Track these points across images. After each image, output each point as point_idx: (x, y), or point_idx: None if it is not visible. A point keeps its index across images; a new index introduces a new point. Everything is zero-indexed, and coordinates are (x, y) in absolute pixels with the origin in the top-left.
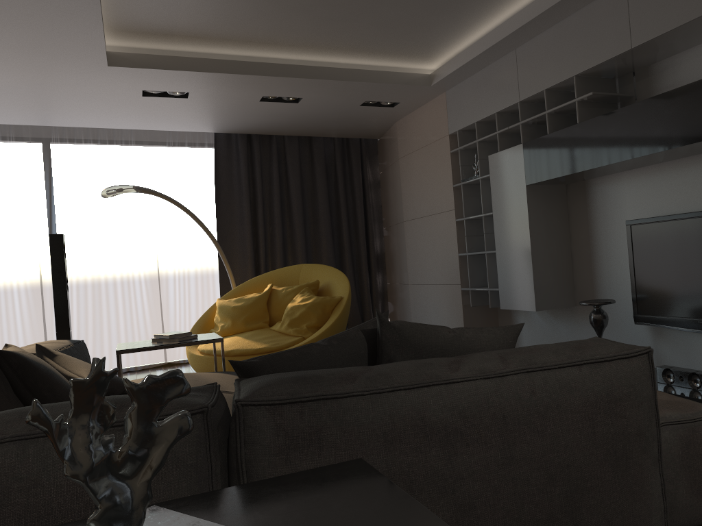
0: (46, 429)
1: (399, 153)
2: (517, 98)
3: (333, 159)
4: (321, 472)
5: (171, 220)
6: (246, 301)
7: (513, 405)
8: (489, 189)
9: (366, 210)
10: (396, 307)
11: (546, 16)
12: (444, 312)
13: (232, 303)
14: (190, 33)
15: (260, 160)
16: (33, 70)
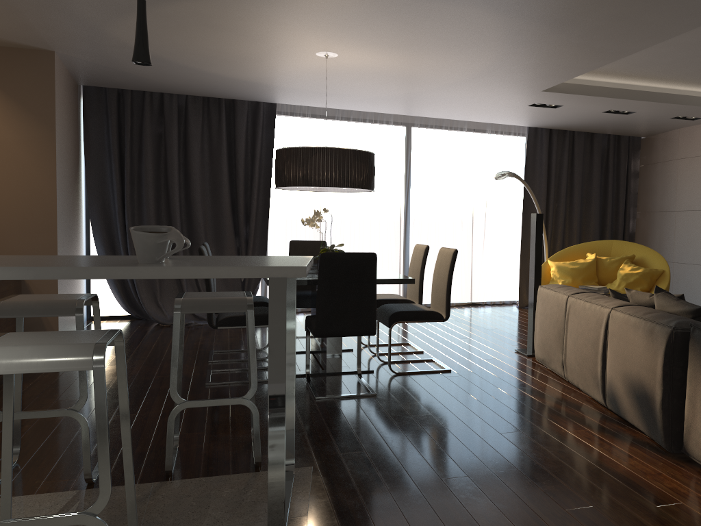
0: None
1: (678, 154)
2: None
3: (605, 152)
4: None
5: (485, 193)
6: (580, 265)
7: None
8: None
9: (626, 196)
10: None
11: None
12: None
13: (568, 265)
14: (604, 71)
15: (556, 150)
16: (489, 91)
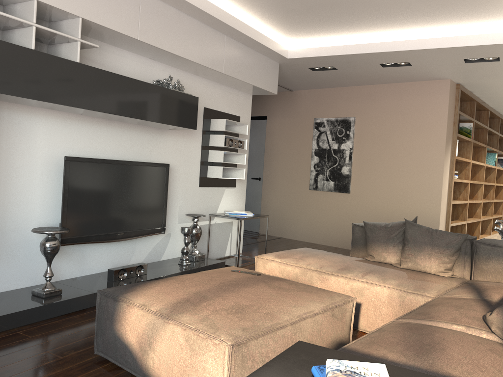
0: None
1: None
2: None
3: None
4: None
5: None
6: None
7: None
8: None
9: None
10: None
11: None
12: None
13: None
14: None
15: None
16: None
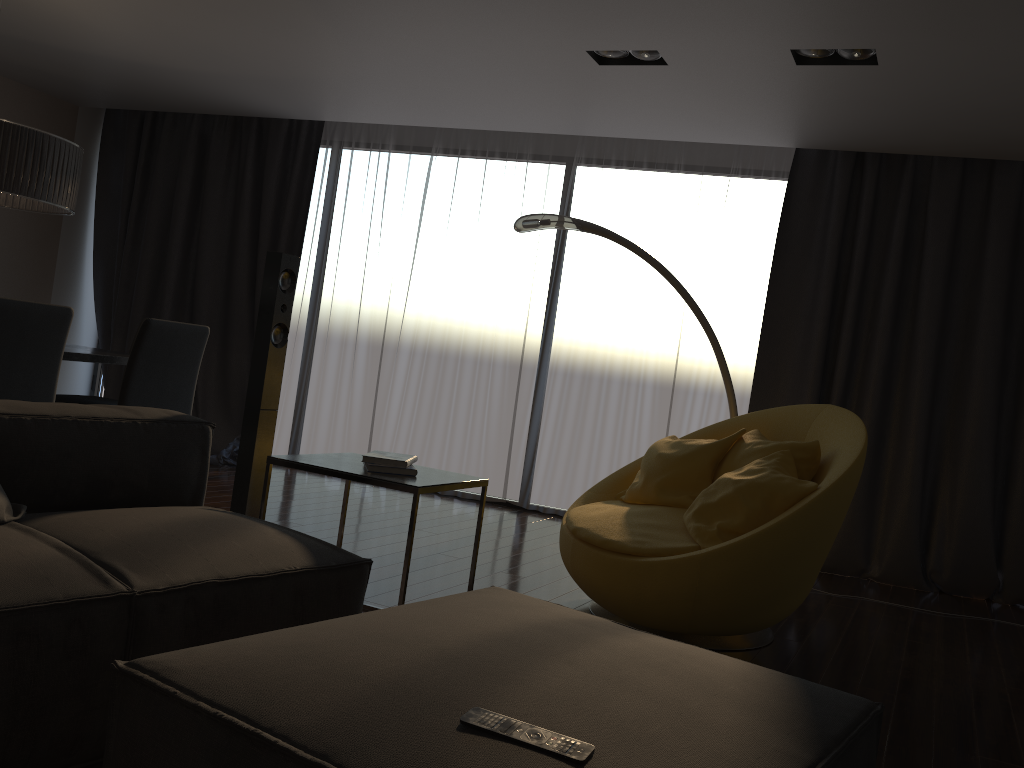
0: None
1: None
2: None
3: None
4: None
5: (709, 298)
6: (681, 449)
7: None
8: None
9: None
10: None
11: None
12: None
13: (664, 447)
14: None
15: (870, 203)
16: (415, 20)
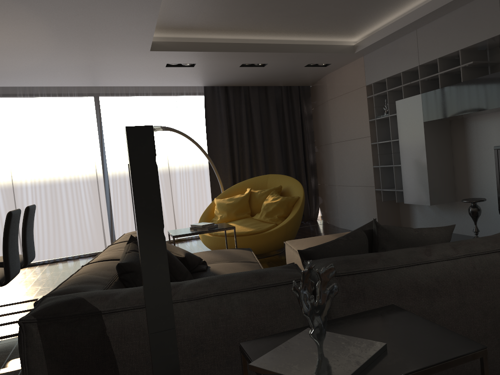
0: (297, 293)
1: (328, 96)
2: (417, 63)
3: (281, 101)
4: (377, 311)
5: (177, 145)
6: (235, 200)
7: (463, 274)
8: (395, 123)
9: (303, 135)
10: (325, 200)
11: (440, 10)
12: (362, 205)
13: (225, 201)
14: (202, 27)
15: (233, 103)
16: (103, 55)
